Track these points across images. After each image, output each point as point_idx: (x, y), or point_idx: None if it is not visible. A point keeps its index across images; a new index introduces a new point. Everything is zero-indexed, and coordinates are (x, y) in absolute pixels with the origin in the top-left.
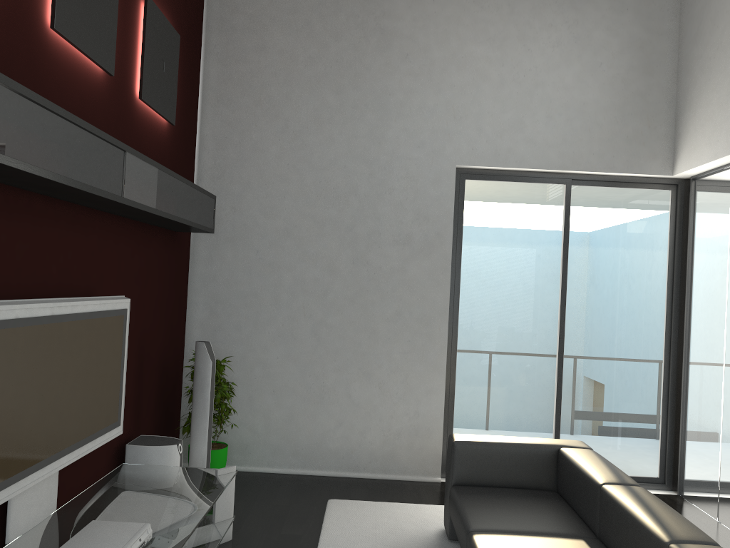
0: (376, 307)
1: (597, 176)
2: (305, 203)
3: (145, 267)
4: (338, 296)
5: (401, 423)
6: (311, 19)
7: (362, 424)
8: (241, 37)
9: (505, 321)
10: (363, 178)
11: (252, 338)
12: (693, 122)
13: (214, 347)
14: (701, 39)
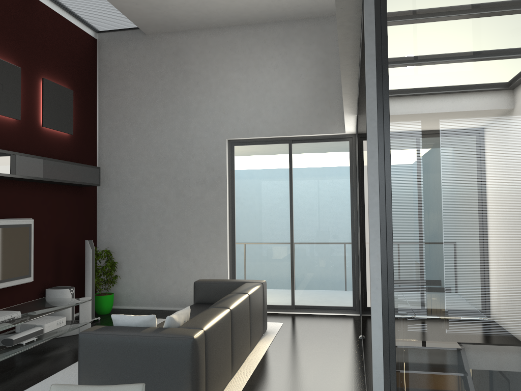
0: (190, 219)
1: (305, 137)
2: (151, 166)
3: (57, 205)
4: (170, 214)
5: None
6: (149, 70)
7: (186, 281)
8: (115, 83)
9: (260, 222)
10: (179, 150)
11: (129, 239)
12: None
13: (111, 244)
14: None
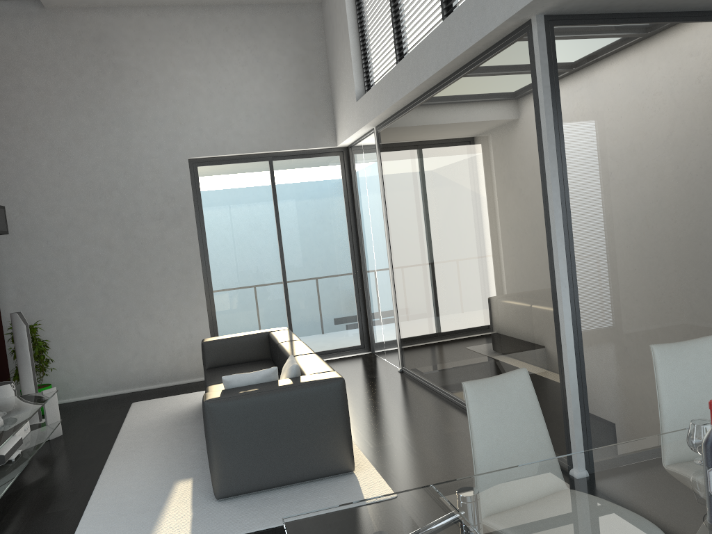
0: (148, 267)
1: (289, 152)
2: (78, 200)
3: None
4: (117, 264)
5: (180, 344)
6: (57, 61)
7: (152, 351)
8: (1, 80)
9: (242, 261)
10: (120, 175)
11: (56, 306)
12: (339, 111)
13: (27, 317)
14: (334, 56)
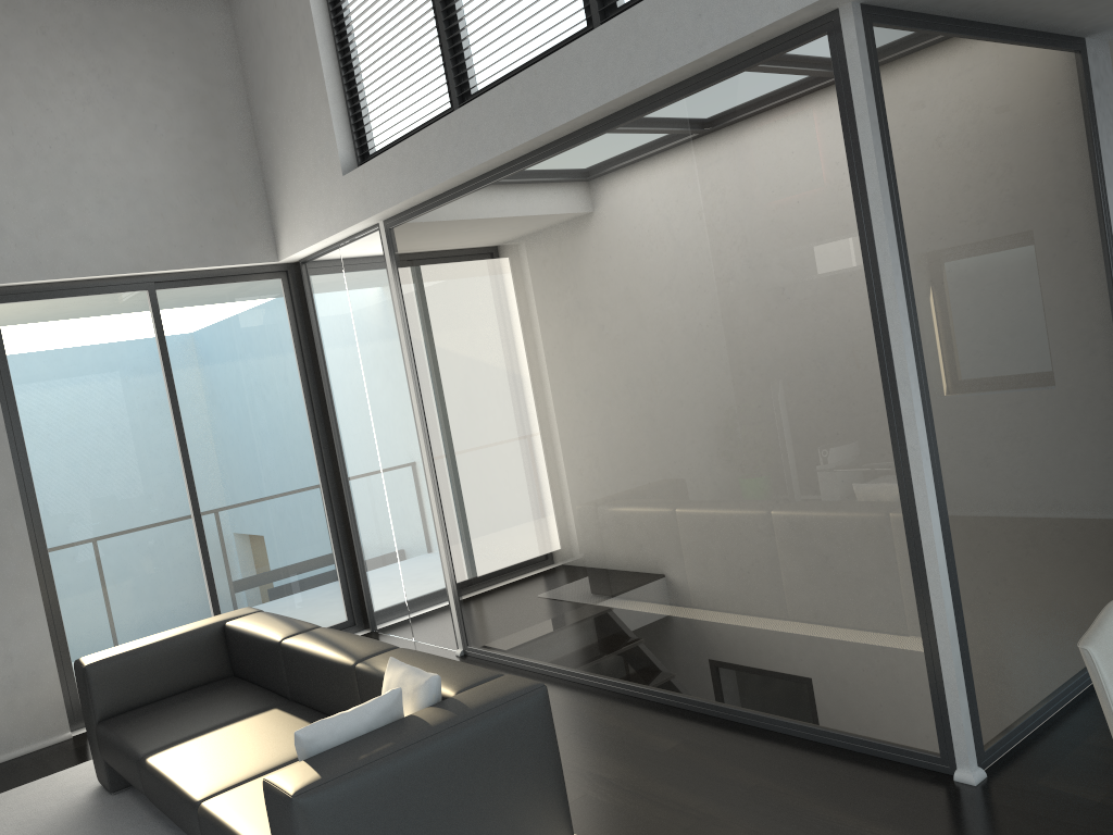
0: None
1: (187, 274)
2: None
3: None
4: None
5: None
6: None
7: None
8: None
9: (109, 490)
10: None
11: None
12: (287, 196)
13: None
14: (272, 96)
